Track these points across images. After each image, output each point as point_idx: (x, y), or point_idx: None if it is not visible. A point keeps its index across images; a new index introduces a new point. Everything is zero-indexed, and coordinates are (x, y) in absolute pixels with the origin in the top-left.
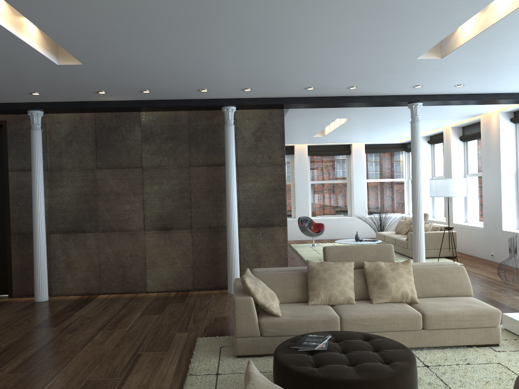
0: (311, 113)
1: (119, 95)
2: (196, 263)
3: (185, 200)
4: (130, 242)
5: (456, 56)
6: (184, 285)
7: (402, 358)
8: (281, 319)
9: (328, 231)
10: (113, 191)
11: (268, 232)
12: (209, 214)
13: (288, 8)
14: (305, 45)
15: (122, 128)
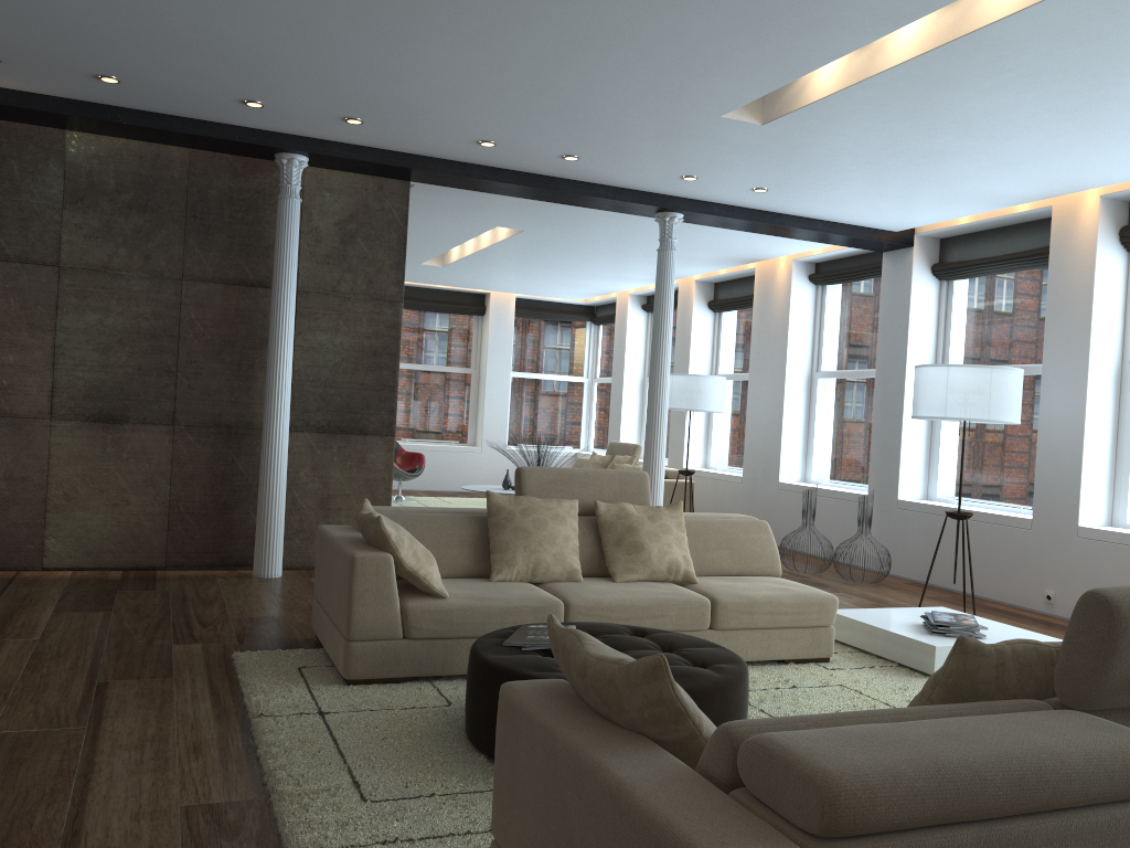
0: (452, 205)
1: (32, 76)
2: (178, 505)
3: (164, 357)
4: (10, 444)
5: (788, 126)
6: (143, 556)
7: (723, 659)
8: (450, 604)
9: (425, 473)
10: None
11: (353, 447)
12: (220, 394)
13: None
14: (539, 39)
15: (14, 163)
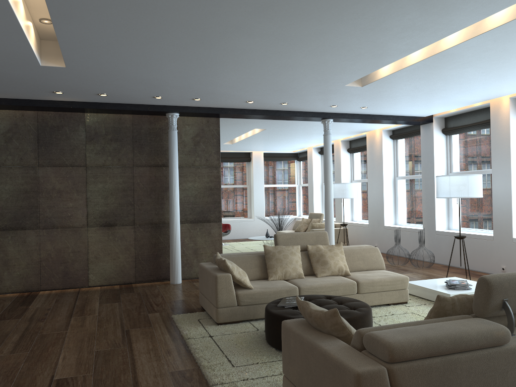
0: (236, 123)
1: (74, 96)
2: (138, 257)
3: (128, 198)
4: (73, 238)
5: (372, 86)
6: (126, 279)
7: (361, 306)
8: (254, 291)
9: (230, 231)
10: (56, 189)
11: (205, 227)
12: (151, 211)
13: (276, 42)
14: (270, 68)
15: (66, 128)
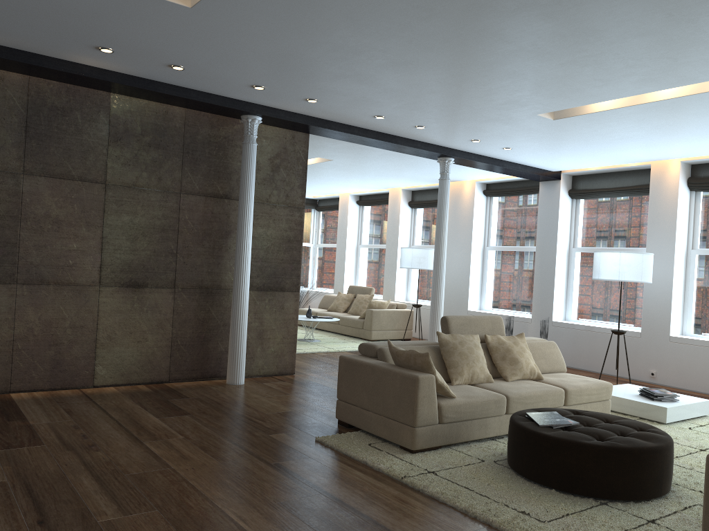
0: None
1: (121, 61)
2: (177, 340)
3: (169, 244)
4: (73, 304)
5: (566, 121)
6: (155, 375)
7: (645, 425)
8: (458, 401)
9: None
10: (51, 216)
11: (276, 299)
12: (202, 268)
13: (564, 35)
14: (489, 73)
15: (78, 114)
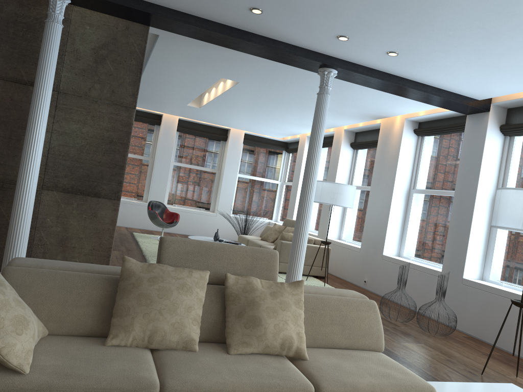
0: (189, 56)
1: None
2: None
3: None
4: None
5: None
6: None
7: None
8: (25, 382)
9: (183, 224)
10: None
11: (88, 205)
12: None
13: None
14: None
15: None
